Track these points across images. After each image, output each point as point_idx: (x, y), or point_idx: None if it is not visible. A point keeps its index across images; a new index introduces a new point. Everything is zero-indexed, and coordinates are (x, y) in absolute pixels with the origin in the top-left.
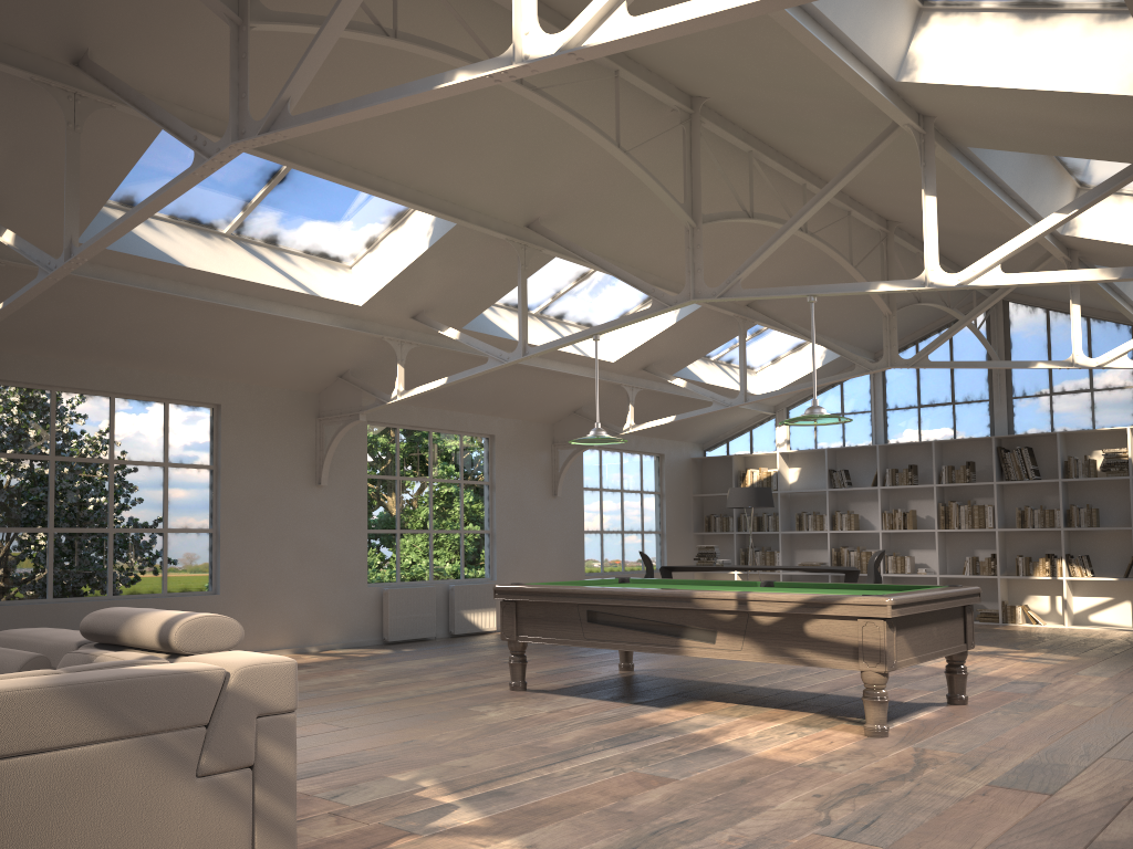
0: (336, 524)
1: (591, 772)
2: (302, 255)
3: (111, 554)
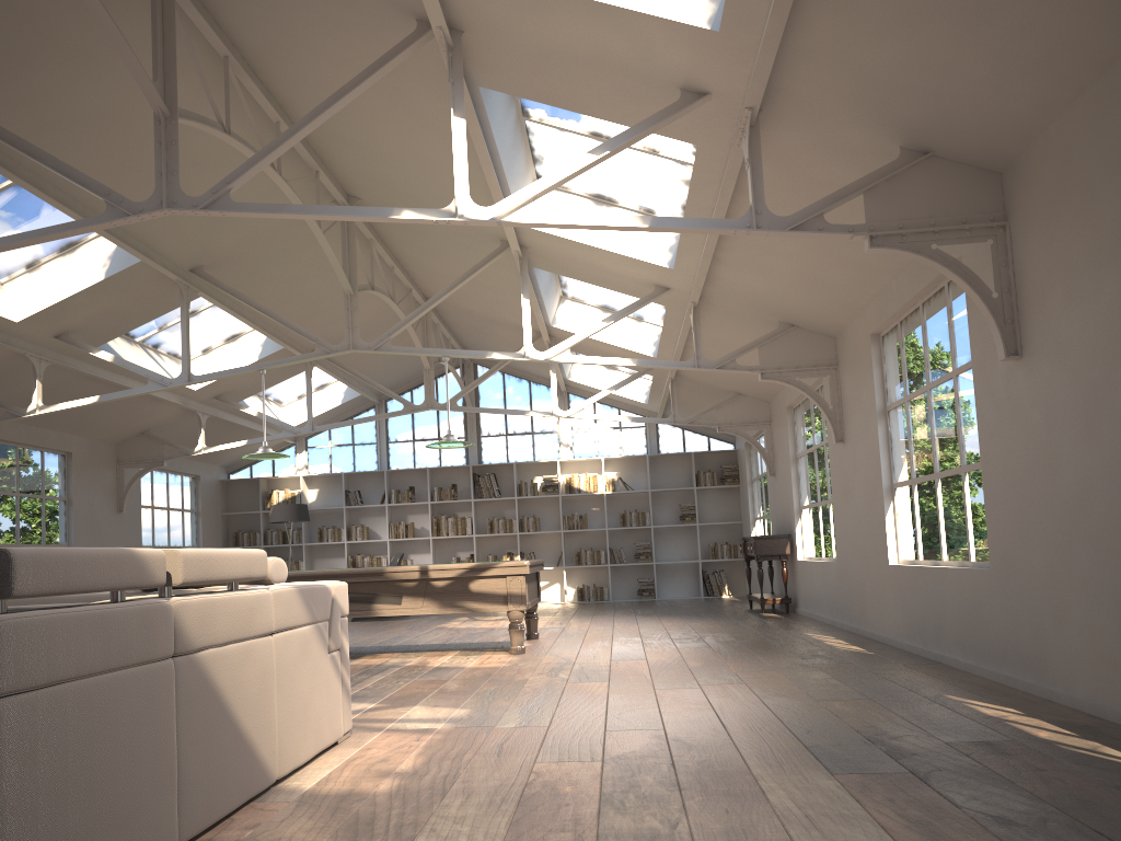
0: None
1: (389, 683)
2: None
3: None
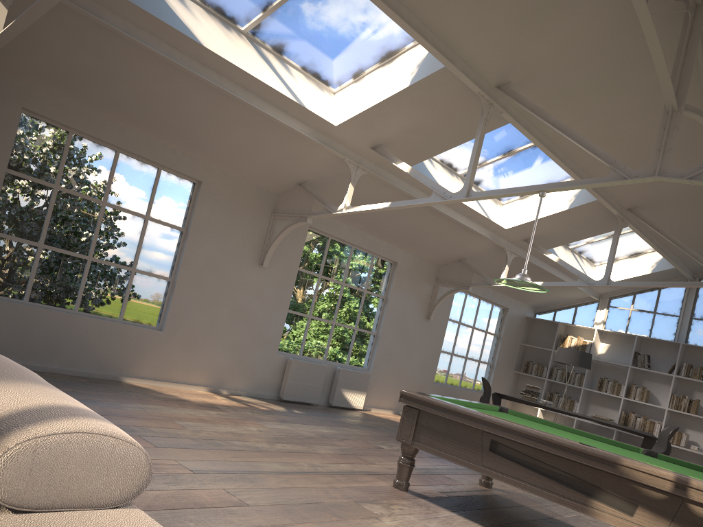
0: (266, 299)
1: None
2: (299, 71)
3: (85, 277)
